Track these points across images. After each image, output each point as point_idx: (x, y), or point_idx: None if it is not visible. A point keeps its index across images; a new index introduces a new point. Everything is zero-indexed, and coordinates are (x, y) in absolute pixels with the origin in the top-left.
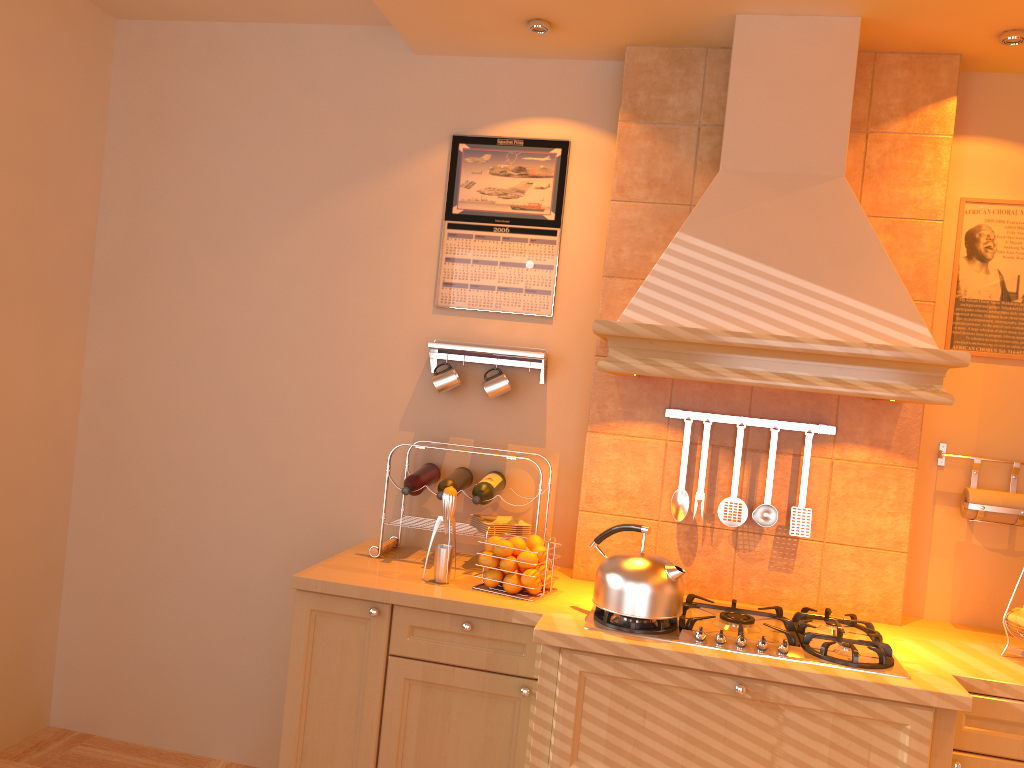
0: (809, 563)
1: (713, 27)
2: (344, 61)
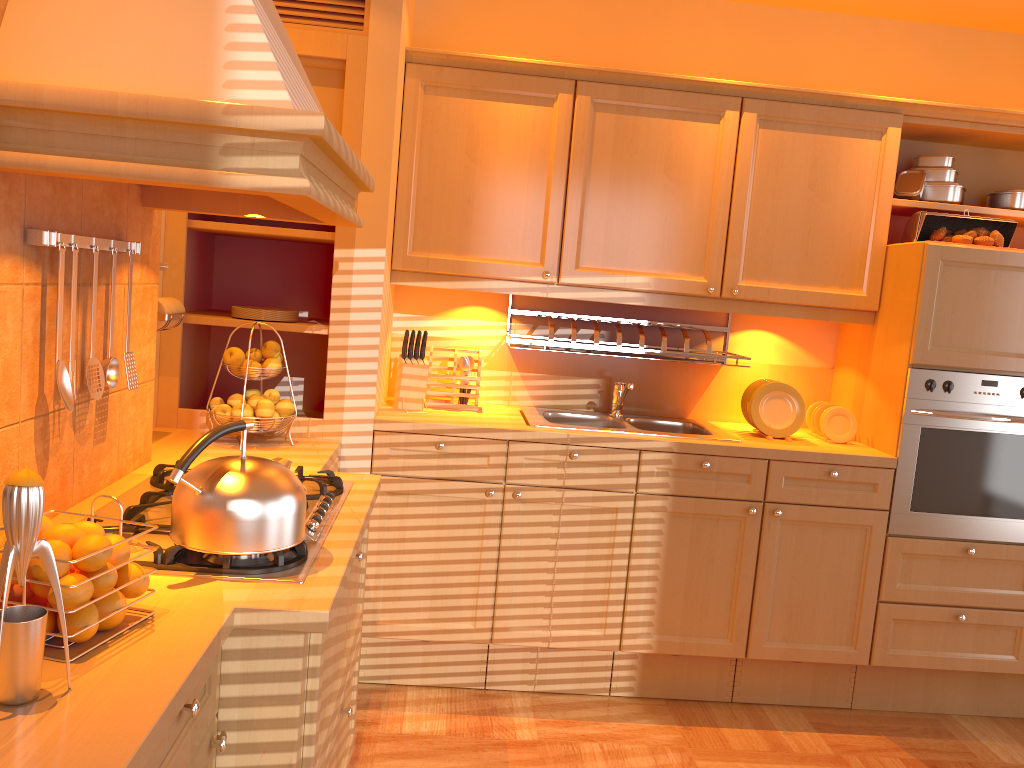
0: (114, 421)
1: None
2: None
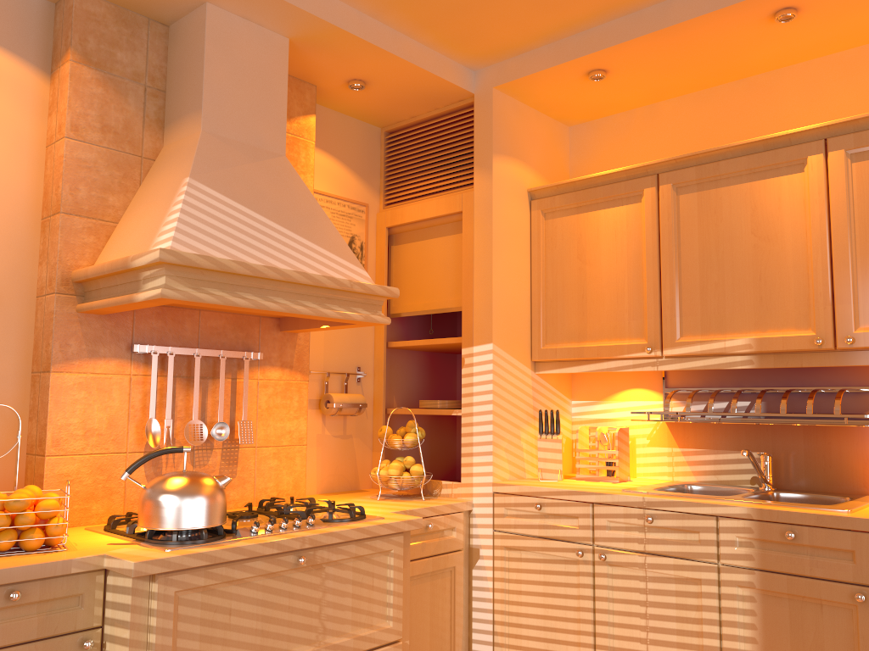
0: (247, 466)
1: (174, 4)
2: None
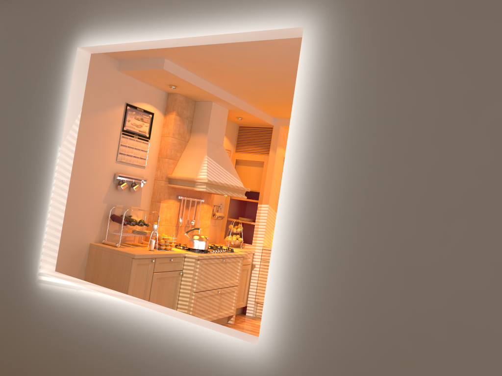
0: (195, 233)
1: (202, 100)
2: (96, 64)
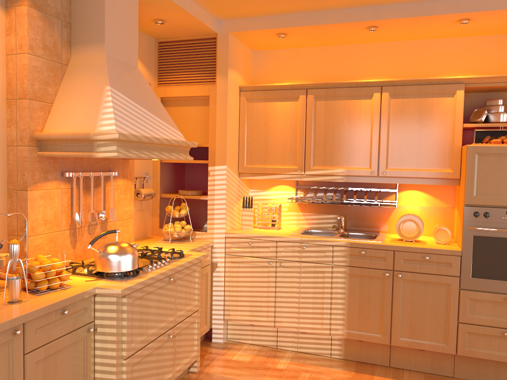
0: None
1: None
2: None
